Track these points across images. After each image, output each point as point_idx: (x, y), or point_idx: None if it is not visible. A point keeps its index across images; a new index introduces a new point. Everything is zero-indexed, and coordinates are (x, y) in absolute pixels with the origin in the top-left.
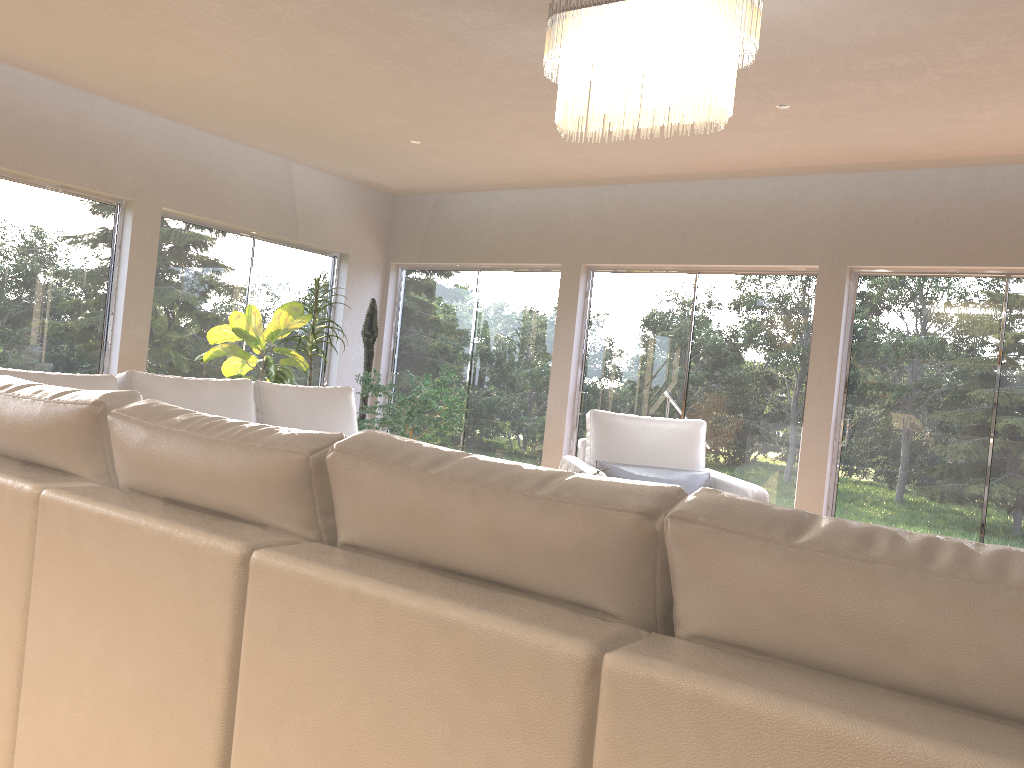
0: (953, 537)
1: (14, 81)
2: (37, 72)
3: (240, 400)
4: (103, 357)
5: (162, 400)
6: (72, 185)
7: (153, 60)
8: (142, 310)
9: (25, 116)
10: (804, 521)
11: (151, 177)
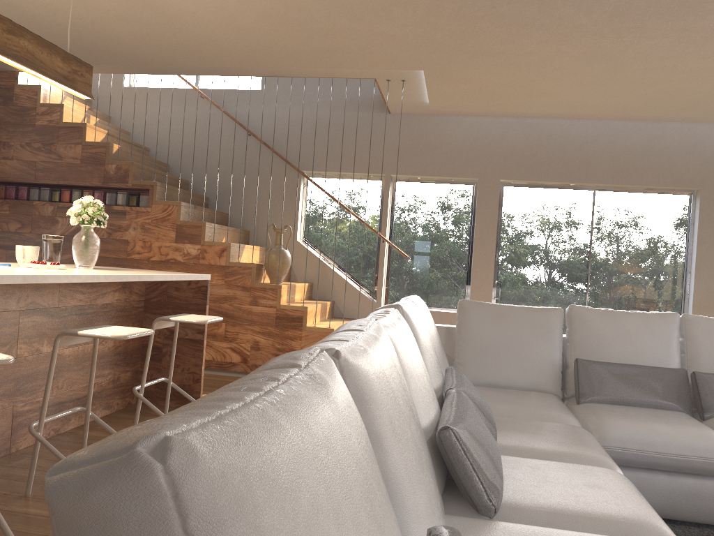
0: (261, 385)
1: (608, 129)
2: (622, 119)
3: (660, 327)
4: (683, 304)
5: (590, 325)
6: (651, 186)
7: (667, 89)
8: (710, 268)
9: (616, 149)
10: (274, 369)
11: (713, 169)
